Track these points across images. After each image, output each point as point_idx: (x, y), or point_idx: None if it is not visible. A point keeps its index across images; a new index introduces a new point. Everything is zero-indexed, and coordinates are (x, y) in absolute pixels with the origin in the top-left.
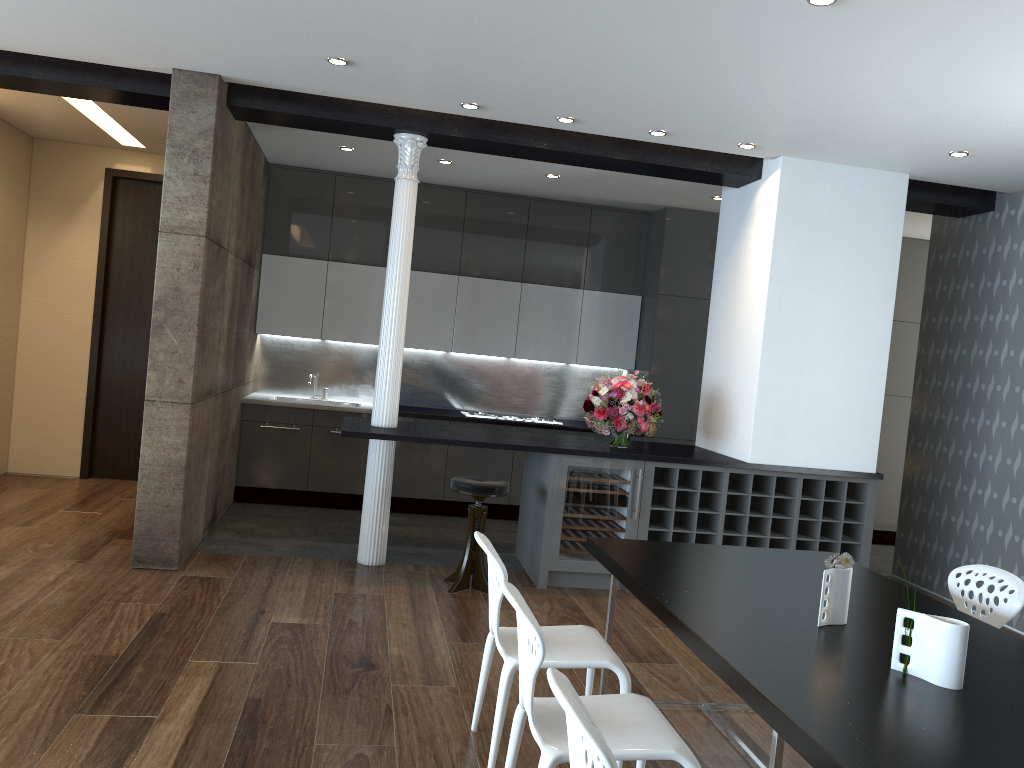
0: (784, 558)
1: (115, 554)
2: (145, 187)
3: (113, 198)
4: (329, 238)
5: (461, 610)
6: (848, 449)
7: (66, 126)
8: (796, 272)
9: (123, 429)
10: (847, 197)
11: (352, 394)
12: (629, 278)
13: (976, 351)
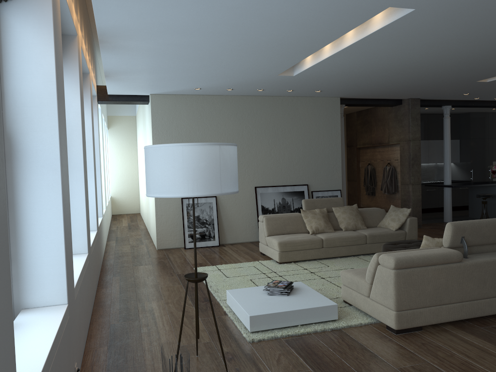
0: None
1: None
2: None
3: None
4: None
5: None
6: None
7: None
8: None
9: None
10: None
11: None
12: (455, 134)
13: None
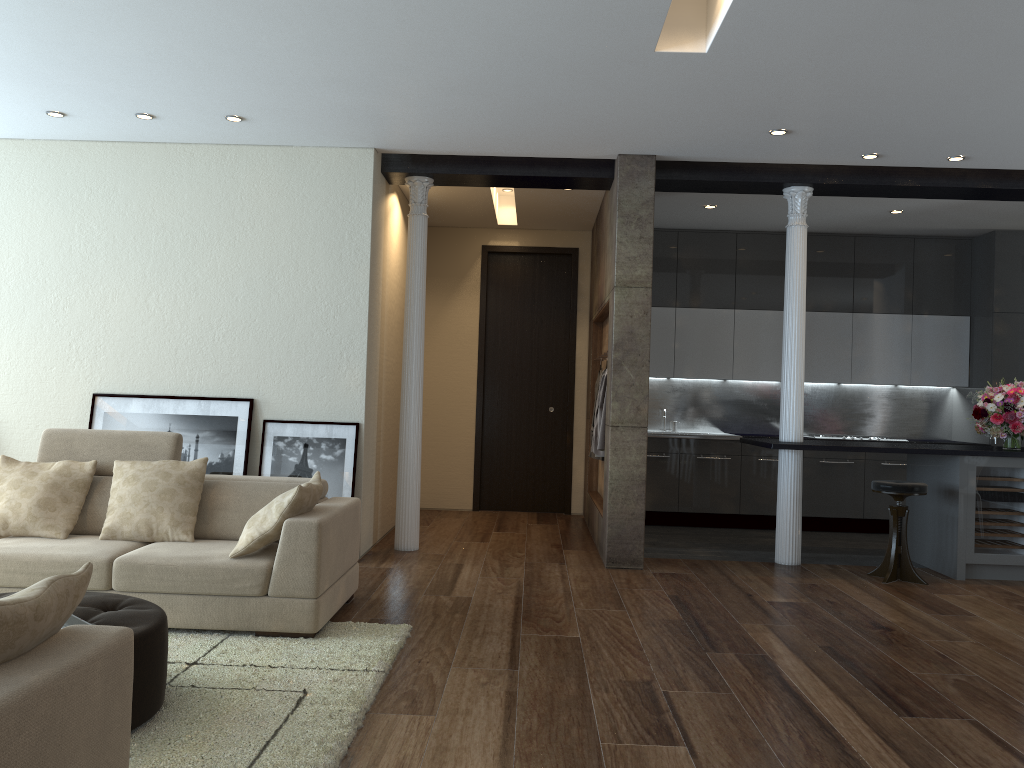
0: None
1: (579, 559)
2: (512, 258)
3: (487, 270)
4: (675, 287)
5: (910, 594)
6: None
7: (465, 213)
8: None
9: (504, 467)
10: None
11: (697, 426)
12: (956, 300)
13: None
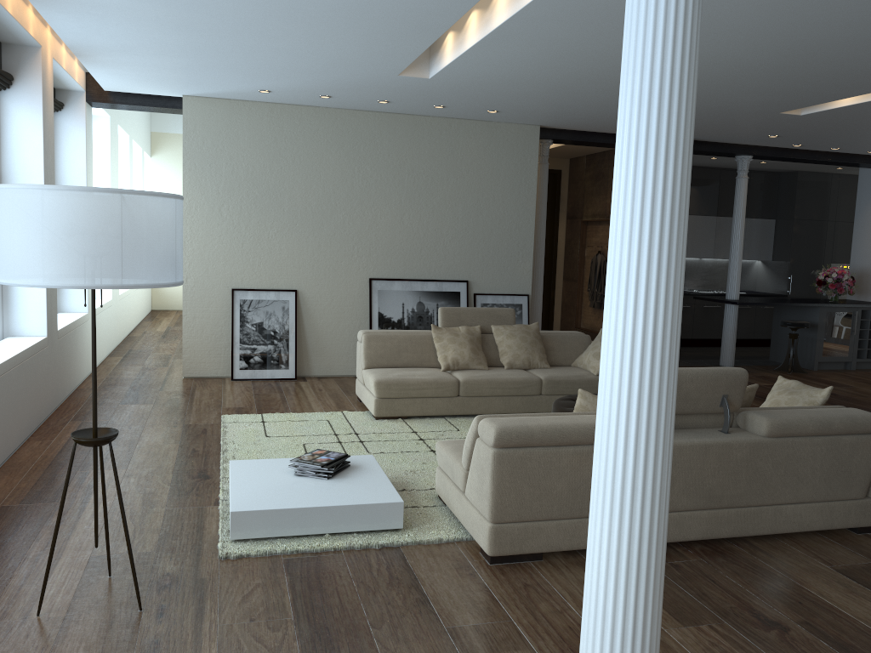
0: None
1: None
2: None
3: None
4: None
5: (810, 378)
6: None
7: None
8: None
9: None
10: None
11: None
12: (769, 210)
13: None
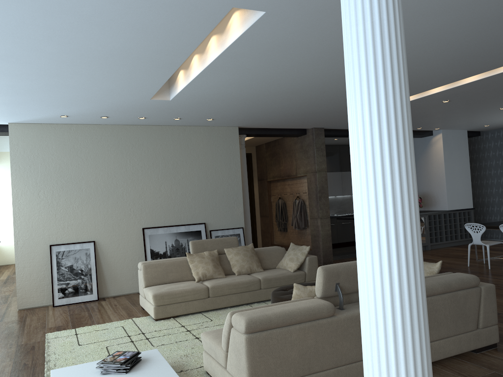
0: (502, 222)
1: None
2: None
3: None
4: None
5: None
6: (466, 202)
7: None
8: (449, 159)
9: None
10: (456, 138)
11: None
12: None
13: (482, 172)
